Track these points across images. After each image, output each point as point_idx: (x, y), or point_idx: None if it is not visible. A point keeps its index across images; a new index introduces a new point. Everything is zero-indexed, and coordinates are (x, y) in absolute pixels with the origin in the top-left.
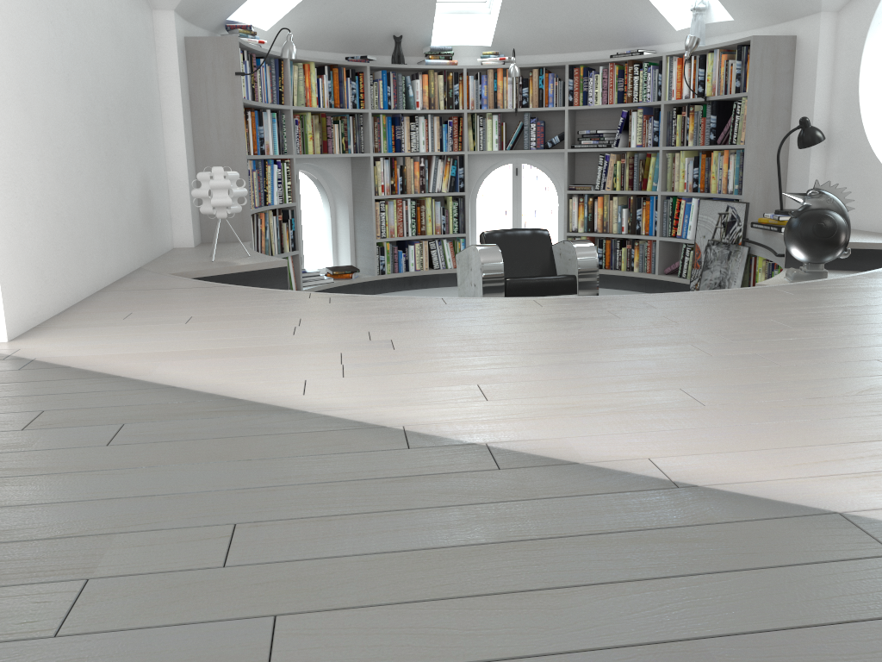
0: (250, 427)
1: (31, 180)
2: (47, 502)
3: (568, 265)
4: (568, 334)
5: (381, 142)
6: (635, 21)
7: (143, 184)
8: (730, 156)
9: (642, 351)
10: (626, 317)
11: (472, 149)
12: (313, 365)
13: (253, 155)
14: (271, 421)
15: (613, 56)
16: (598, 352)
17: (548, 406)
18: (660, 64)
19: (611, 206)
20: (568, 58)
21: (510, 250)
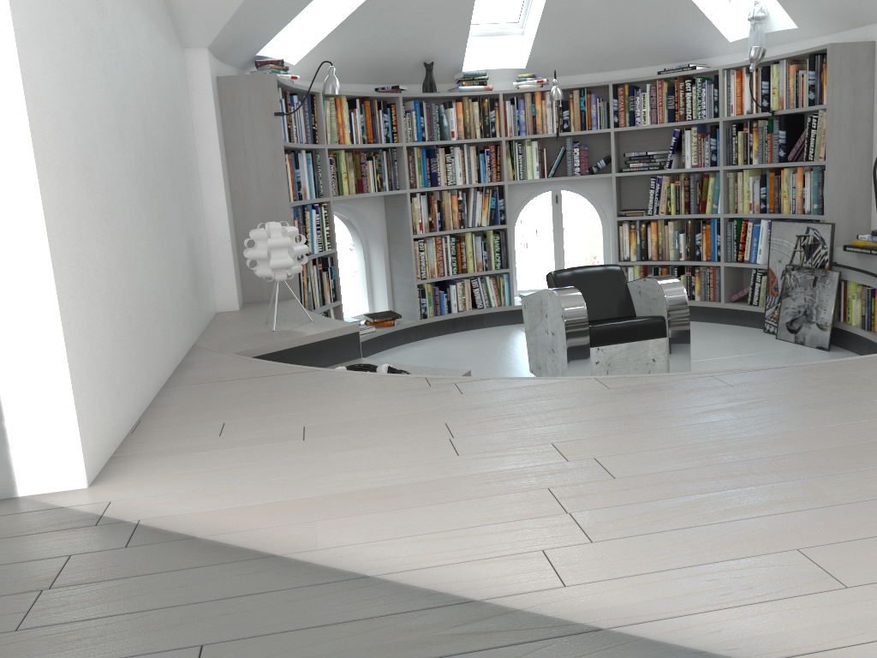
0: None
1: (97, 269)
2: None
3: (653, 304)
4: (817, 435)
5: (416, 177)
6: (684, 34)
7: (189, 246)
8: (806, 173)
9: None
10: (861, 401)
11: (512, 178)
12: (531, 518)
13: (294, 202)
14: (563, 655)
15: (661, 72)
16: None
17: None
18: (715, 78)
19: (667, 231)
20: (607, 76)
21: (583, 290)
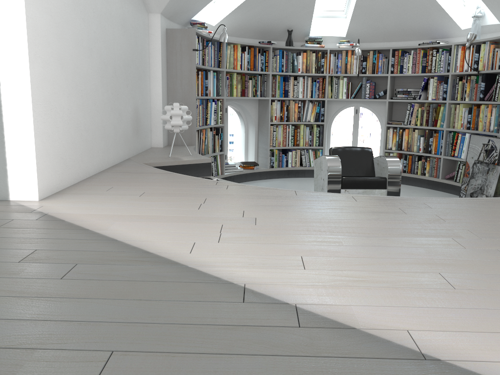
0: (149, 274)
1: (62, 108)
2: (8, 318)
3: (382, 170)
4: (369, 222)
5: (276, 91)
6: (435, 23)
7: (134, 110)
8: (493, 108)
9: (417, 240)
10: (410, 213)
11: (330, 97)
12: (203, 232)
13: (200, 96)
14: (164, 271)
15: (420, 44)
16: (386, 238)
17: (344, 278)
18: (450, 49)
19: (414, 135)
20: (392, 45)
21: (347, 159)
